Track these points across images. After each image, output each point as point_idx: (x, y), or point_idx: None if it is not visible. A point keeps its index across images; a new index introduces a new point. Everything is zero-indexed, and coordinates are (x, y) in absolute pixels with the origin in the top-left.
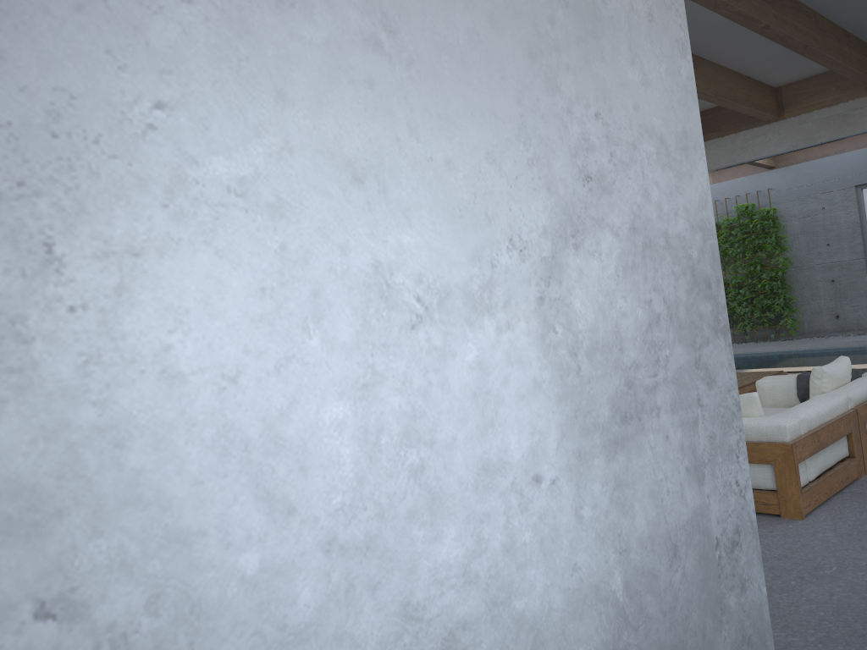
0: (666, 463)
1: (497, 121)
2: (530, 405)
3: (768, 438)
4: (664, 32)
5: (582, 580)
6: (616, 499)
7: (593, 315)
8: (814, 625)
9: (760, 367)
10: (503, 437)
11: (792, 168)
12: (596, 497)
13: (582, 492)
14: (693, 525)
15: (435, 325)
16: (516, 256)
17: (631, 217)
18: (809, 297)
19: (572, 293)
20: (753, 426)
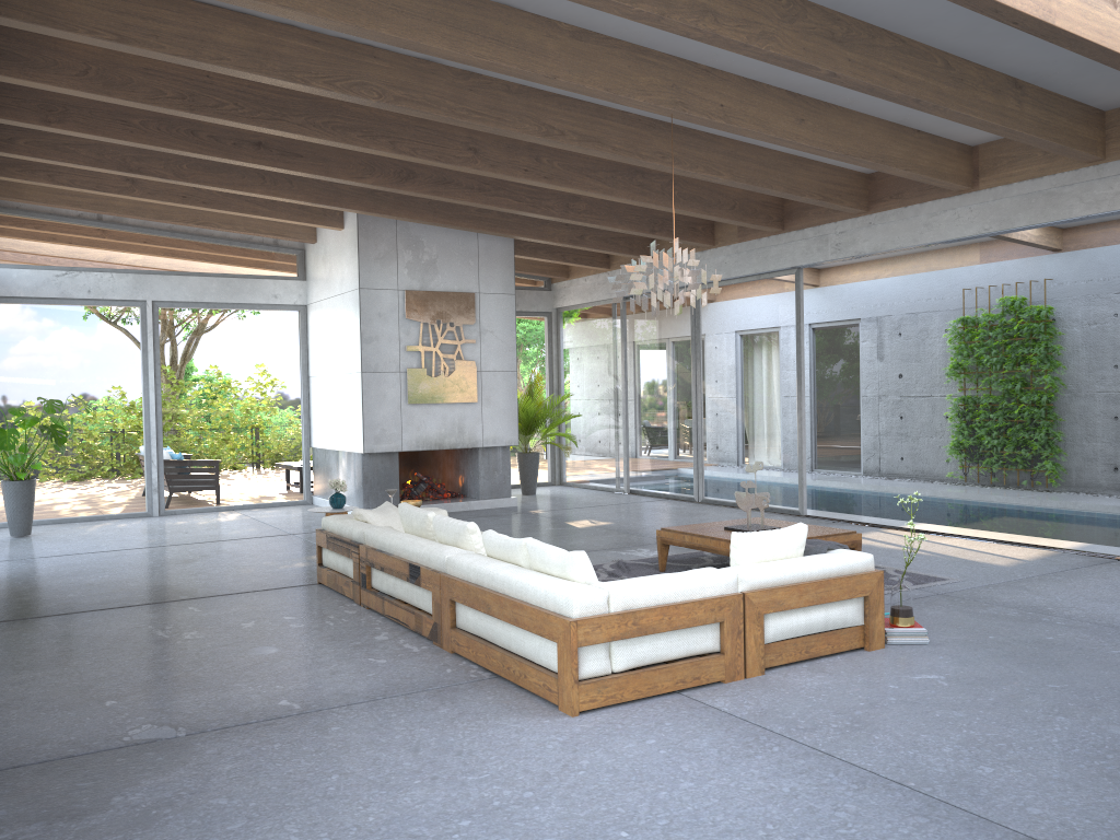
0: None
1: None
2: None
3: (560, 610)
4: None
5: None
6: None
7: None
8: (340, 829)
9: (949, 523)
10: None
11: (1081, 253)
12: None
13: None
14: None
15: None
16: None
17: None
18: (1082, 436)
19: None
20: (551, 593)
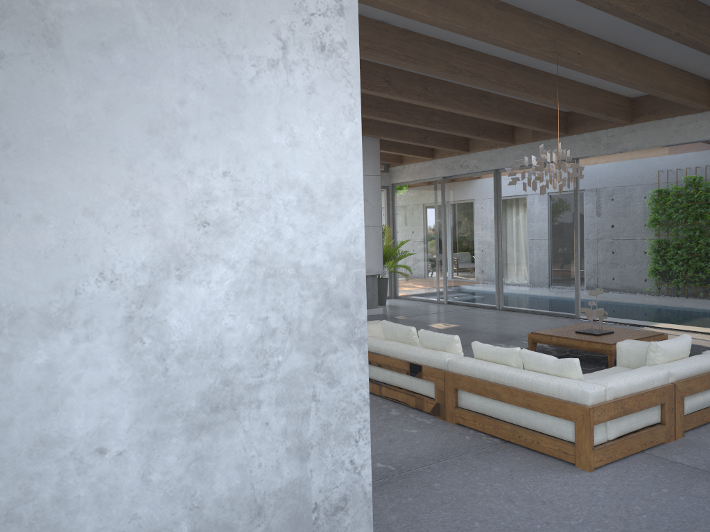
0: (262, 443)
1: (101, 184)
2: (103, 397)
3: (574, 400)
4: (327, 101)
5: (142, 526)
6: (194, 469)
7: (191, 329)
8: None
9: (674, 322)
10: (67, 419)
11: None
12: (169, 466)
13: (152, 462)
14: (286, 492)
15: (4, 337)
16: (105, 286)
17: (254, 253)
18: None
19: (169, 313)
20: (565, 388)
